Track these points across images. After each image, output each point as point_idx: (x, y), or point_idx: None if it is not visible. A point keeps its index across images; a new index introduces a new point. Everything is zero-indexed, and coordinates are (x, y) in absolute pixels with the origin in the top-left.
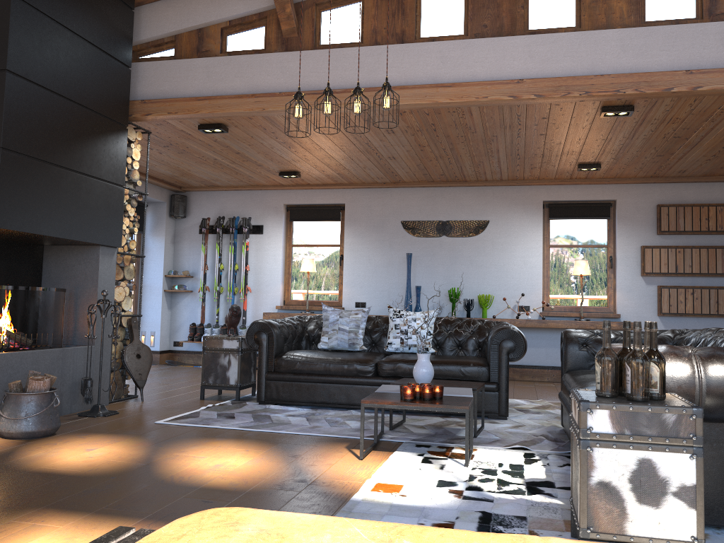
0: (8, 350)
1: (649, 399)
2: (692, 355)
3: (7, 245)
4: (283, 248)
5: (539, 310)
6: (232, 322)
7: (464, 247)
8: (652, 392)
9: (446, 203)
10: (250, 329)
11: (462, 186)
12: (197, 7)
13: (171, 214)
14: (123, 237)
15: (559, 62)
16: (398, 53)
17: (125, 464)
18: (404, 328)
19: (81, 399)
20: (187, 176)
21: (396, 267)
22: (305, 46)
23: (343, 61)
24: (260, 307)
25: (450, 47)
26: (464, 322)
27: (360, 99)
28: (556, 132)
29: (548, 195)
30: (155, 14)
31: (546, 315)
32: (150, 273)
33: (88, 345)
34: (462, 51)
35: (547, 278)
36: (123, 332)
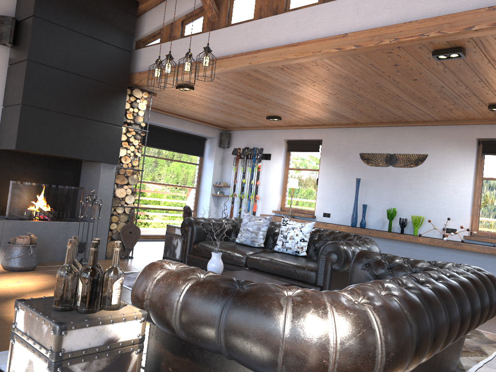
0: (30, 219)
1: (63, 309)
2: (191, 280)
3: (55, 160)
4: (282, 170)
5: (464, 234)
6: (184, 217)
7: (405, 176)
8: (77, 304)
9: (394, 139)
10: (183, 222)
11: (407, 126)
12: (169, 8)
13: (219, 145)
14: (128, 158)
15: (379, 15)
16: (269, 23)
17: (8, 294)
18: (285, 234)
19: (81, 253)
20: (219, 120)
21: (353, 189)
22: (221, 26)
23: (238, 34)
24: (264, 210)
25: (302, 14)
26: (339, 234)
27: (188, 60)
28: (425, 77)
29: (481, 133)
30: (151, 17)
31: (469, 239)
32: (205, 182)
33: (84, 222)
34: (309, 16)
35: (477, 206)
36: (126, 217)
